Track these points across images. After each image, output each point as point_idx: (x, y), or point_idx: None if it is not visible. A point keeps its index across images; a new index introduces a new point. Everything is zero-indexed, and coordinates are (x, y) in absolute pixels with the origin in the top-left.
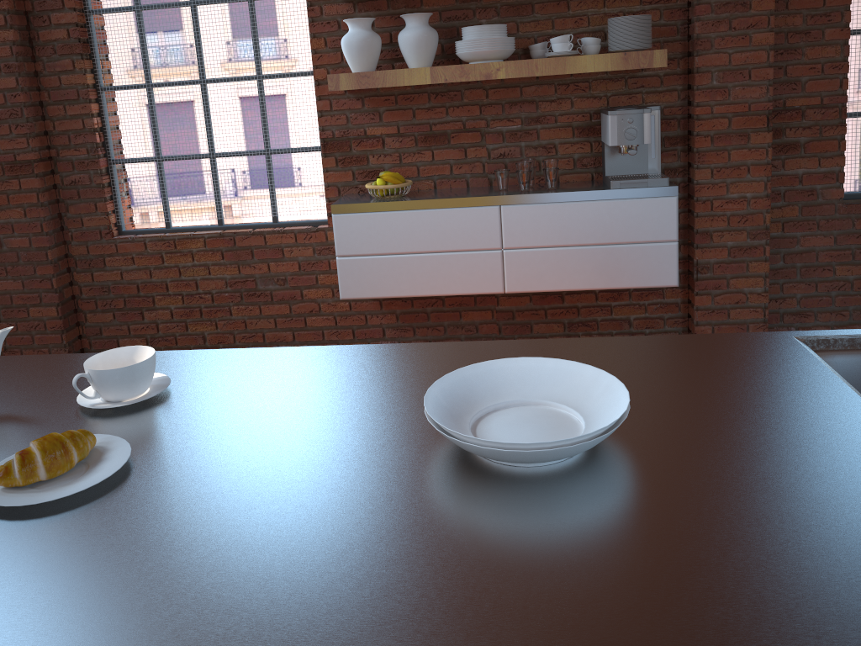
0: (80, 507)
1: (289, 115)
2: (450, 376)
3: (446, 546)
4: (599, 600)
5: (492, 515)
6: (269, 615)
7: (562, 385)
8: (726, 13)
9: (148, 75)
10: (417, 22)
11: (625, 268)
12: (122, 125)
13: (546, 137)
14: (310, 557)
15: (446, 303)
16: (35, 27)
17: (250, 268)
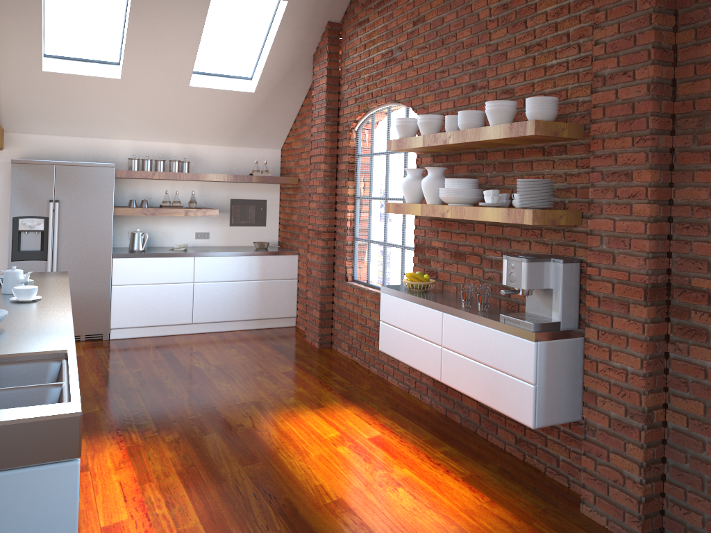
0: None
1: None
2: None
3: None
4: None
5: None
6: None
7: None
8: (614, 181)
9: (370, 192)
10: (429, 173)
11: (501, 394)
12: None
13: None
14: None
15: None
16: (339, 162)
17: None
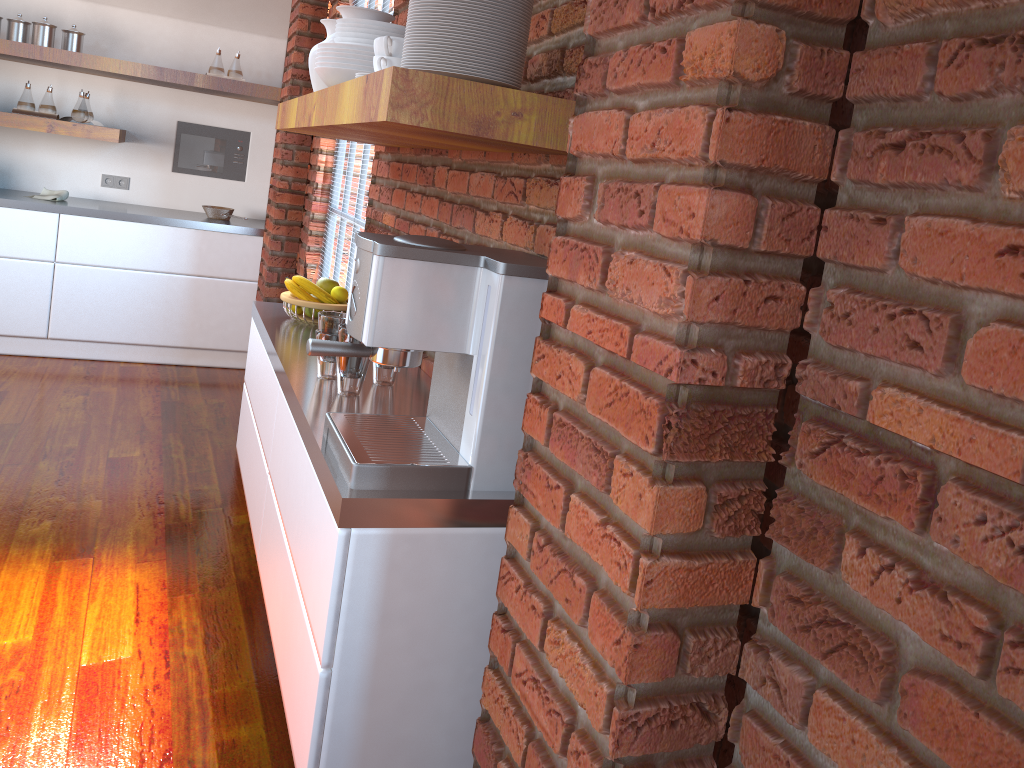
0: None
1: None
2: None
3: None
4: None
5: None
6: None
7: None
8: None
9: None
10: None
11: (291, 655)
12: None
13: None
14: None
15: None
16: None
17: None
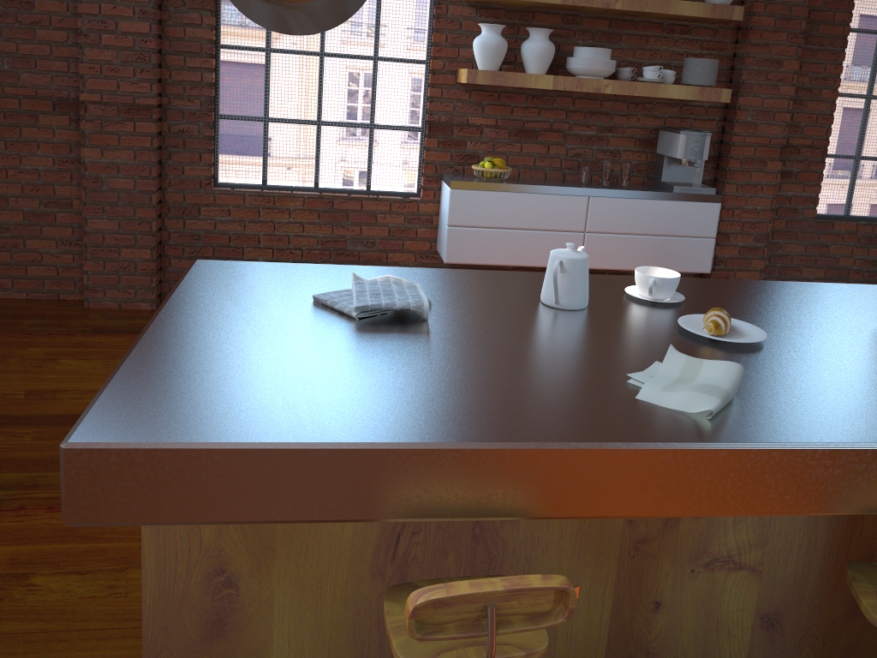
0: (773, 346)
1: None
2: None
3: None
4: None
5: None
6: None
7: None
8: (765, 67)
9: (270, 40)
10: (543, 36)
11: (674, 256)
12: None
13: (614, 144)
14: None
15: None
16: None
17: (343, 230)
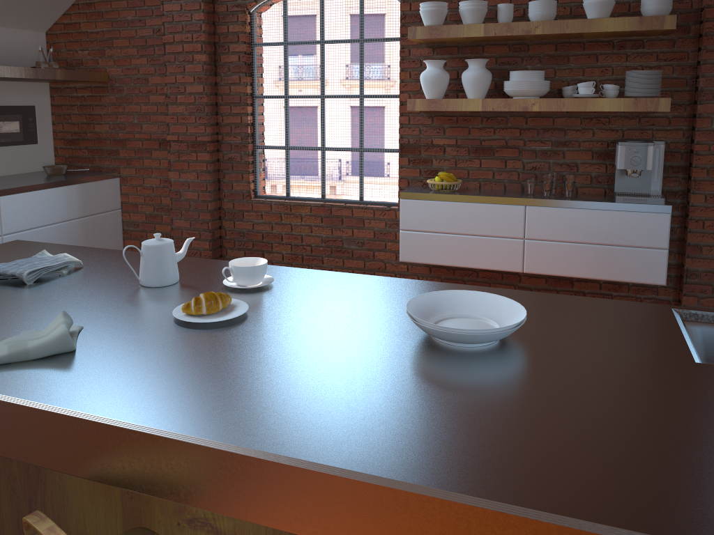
0: (221, 328)
1: (385, 122)
2: (427, 294)
3: (398, 370)
4: (465, 400)
5: (427, 362)
6: (303, 380)
7: (494, 309)
8: None
9: (286, 89)
10: (476, 65)
11: (621, 265)
12: (266, 120)
13: (570, 157)
14: (328, 363)
15: (479, 275)
16: (219, 53)
17: (339, 231)
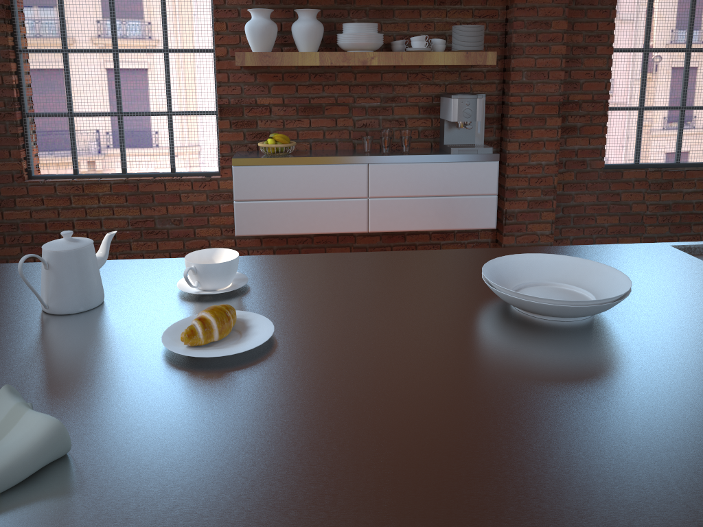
0: (263, 357)
1: (150, 87)
2: (487, 265)
3: (561, 366)
4: (686, 387)
5: (573, 348)
6: (481, 409)
7: (559, 272)
8: (534, 29)
9: (65, 41)
10: (309, 16)
11: (458, 214)
12: None
13: (398, 113)
14: (474, 376)
15: (314, 241)
16: None
17: (150, 210)
